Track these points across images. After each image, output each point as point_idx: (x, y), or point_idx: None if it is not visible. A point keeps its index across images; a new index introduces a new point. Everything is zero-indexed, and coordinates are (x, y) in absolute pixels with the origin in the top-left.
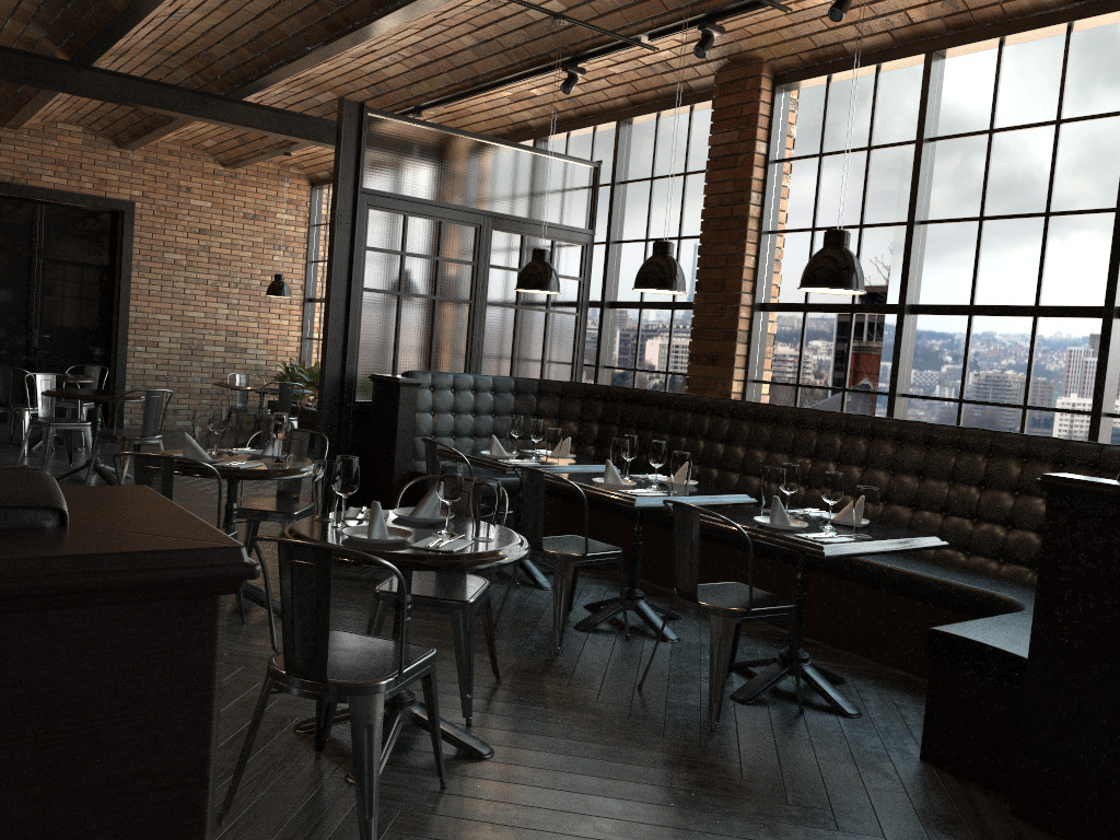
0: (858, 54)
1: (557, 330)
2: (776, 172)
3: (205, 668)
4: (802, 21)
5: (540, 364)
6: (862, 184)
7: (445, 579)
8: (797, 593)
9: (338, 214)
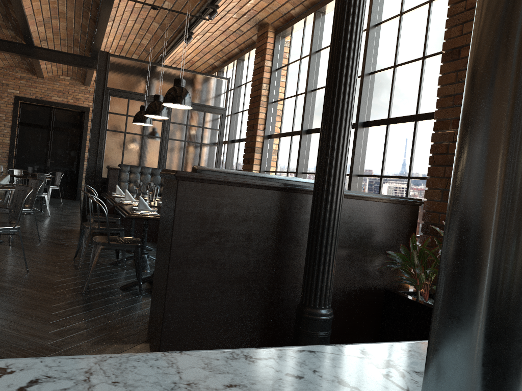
0: (298, 16)
1: (206, 152)
2: (276, 74)
3: None
4: (270, 3)
5: None
6: (298, 76)
7: (1, 224)
8: None
9: (95, 98)
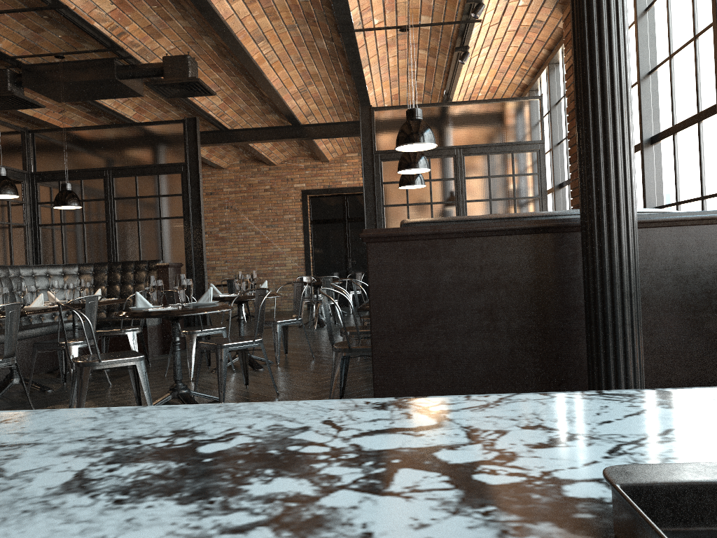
0: None
1: (524, 210)
2: None
3: None
4: None
5: None
6: None
7: (243, 338)
8: None
9: (364, 168)
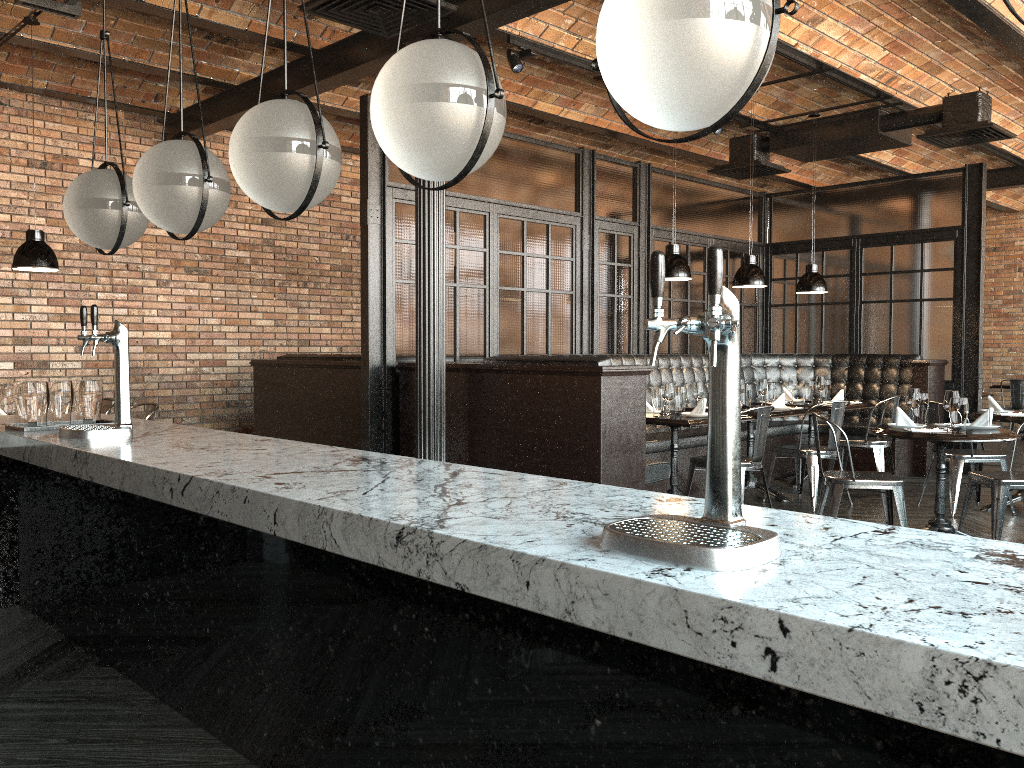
0: None
1: None
2: None
3: (598, 391)
4: None
5: None
6: None
7: None
8: None
9: None
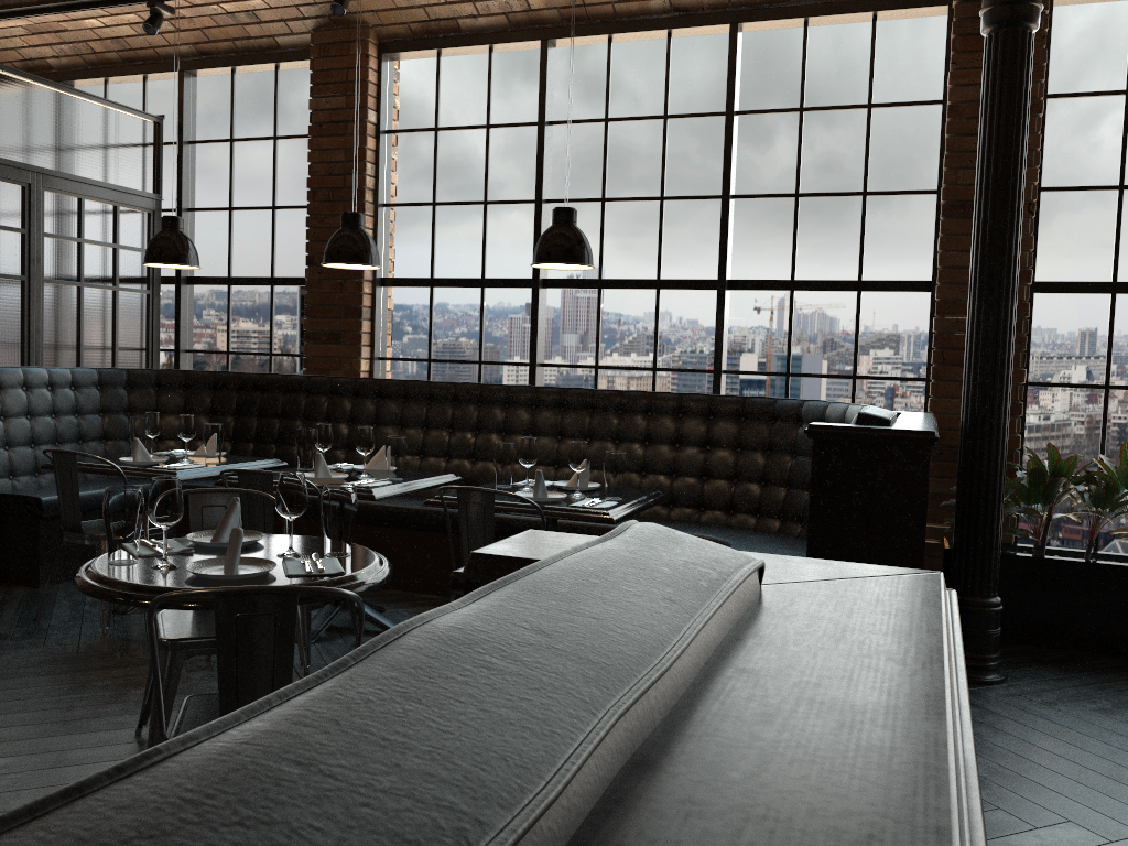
0: (470, 32)
1: (128, 311)
2: (386, 143)
3: None
4: None
5: (112, 351)
6: (483, 161)
7: None
8: None
9: None
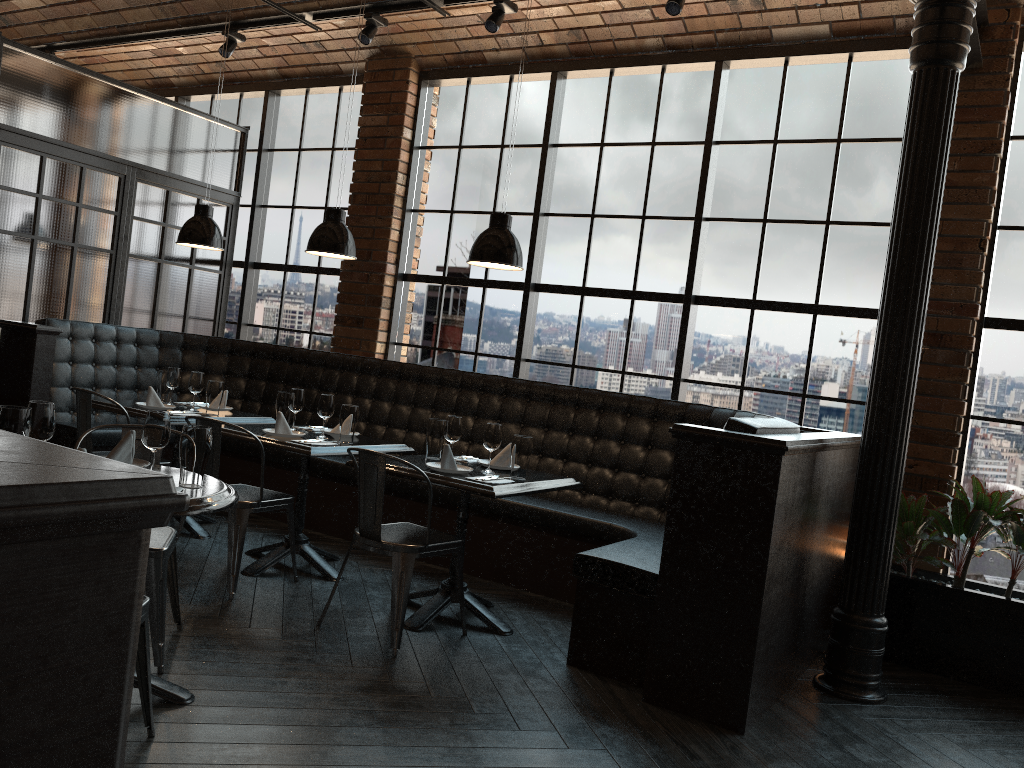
0: (495, 63)
1: (200, 287)
2: (419, 157)
3: (126, 607)
4: (450, 26)
5: (183, 319)
6: (496, 176)
7: None
8: (459, 530)
9: None
